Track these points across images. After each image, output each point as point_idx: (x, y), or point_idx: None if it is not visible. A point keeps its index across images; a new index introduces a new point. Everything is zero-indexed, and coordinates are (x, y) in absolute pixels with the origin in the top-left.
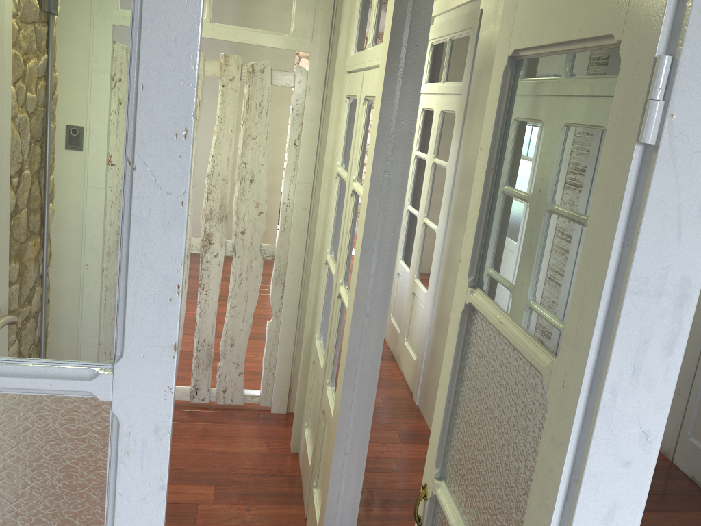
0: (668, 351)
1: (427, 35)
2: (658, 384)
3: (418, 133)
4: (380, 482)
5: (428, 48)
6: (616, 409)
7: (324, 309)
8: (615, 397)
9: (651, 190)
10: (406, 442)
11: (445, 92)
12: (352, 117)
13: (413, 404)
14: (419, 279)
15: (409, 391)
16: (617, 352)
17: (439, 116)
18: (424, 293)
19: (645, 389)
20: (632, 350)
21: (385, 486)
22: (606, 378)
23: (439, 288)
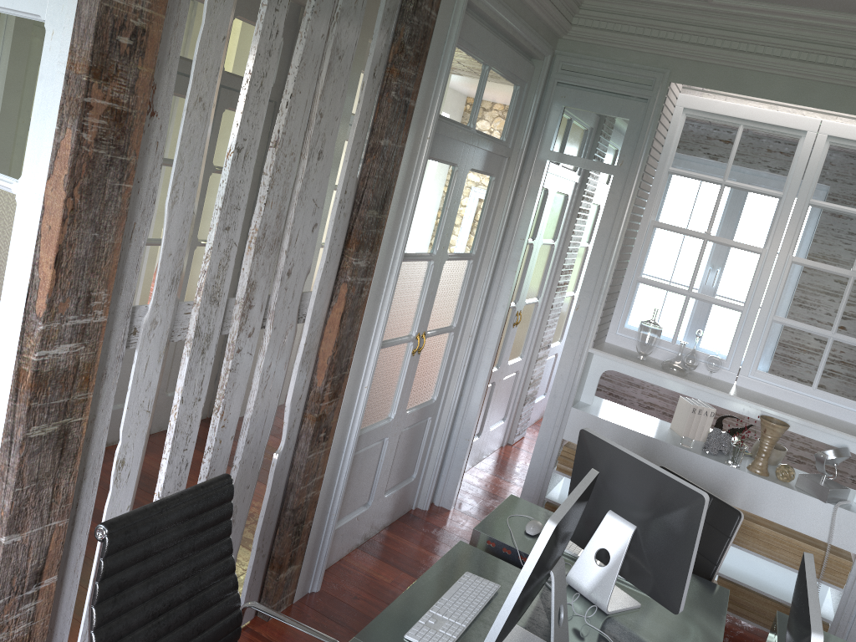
0: None
1: None
2: None
3: None
4: None
5: None
6: None
7: None
8: None
9: None
10: None
11: None
12: (175, 111)
13: None
14: None
15: None
16: None
17: None
18: None
19: None
20: None
21: None
22: None
23: None
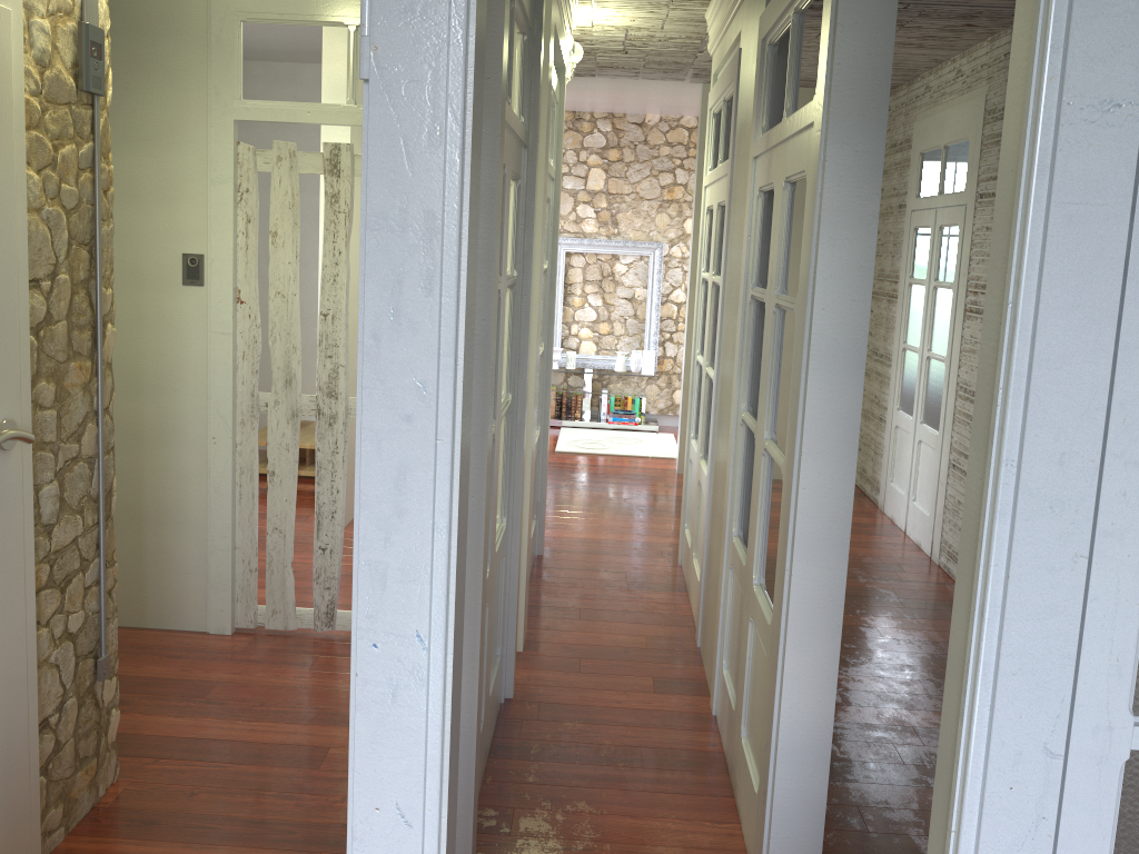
0: (426, 291)
1: (501, 65)
2: (423, 328)
3: (705, 246)
4: (601, 736)
5: (710, 121)
6: (382, 356)
7: (504, 477)
8: (378, 342)
9: (370, 122)
10: (662, 692)
11: (718, 176)
12: (531, 208)
13: (693, 646)
14: (707, 460)
15: (692, 630)
16: (369, 293)
17: (716, 213)
18: (705, 476)
19: (409, 333)
20: (385, 290)
21: (607, 741)
22: (364, 321)
23: (714, 462)
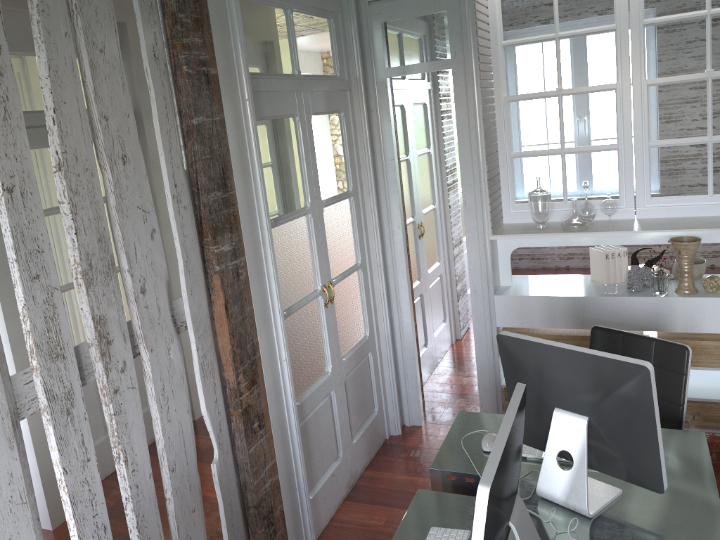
0: None
1: None
2: None
3: None
4: None
5: None
6: None
7: None
8: None
9: None
10: None
11: None
12: (46, 162)
13: None
14: None
15: None
16: None
17: None
18: None
19: None
20: None
21: None
22: None
23: None
